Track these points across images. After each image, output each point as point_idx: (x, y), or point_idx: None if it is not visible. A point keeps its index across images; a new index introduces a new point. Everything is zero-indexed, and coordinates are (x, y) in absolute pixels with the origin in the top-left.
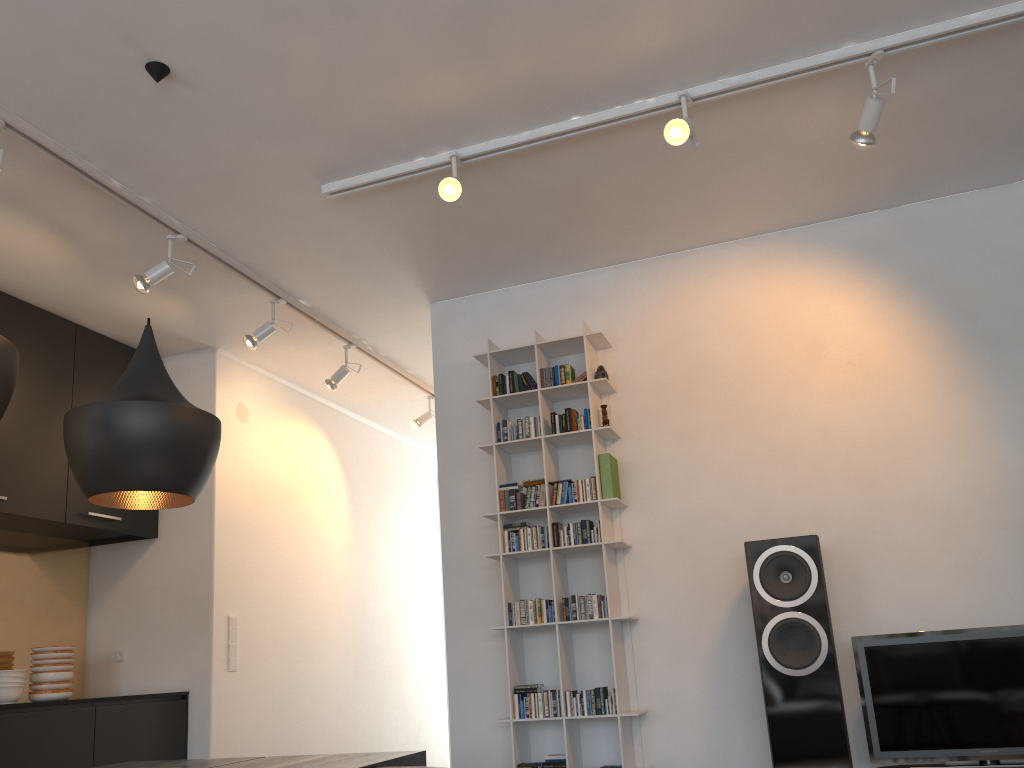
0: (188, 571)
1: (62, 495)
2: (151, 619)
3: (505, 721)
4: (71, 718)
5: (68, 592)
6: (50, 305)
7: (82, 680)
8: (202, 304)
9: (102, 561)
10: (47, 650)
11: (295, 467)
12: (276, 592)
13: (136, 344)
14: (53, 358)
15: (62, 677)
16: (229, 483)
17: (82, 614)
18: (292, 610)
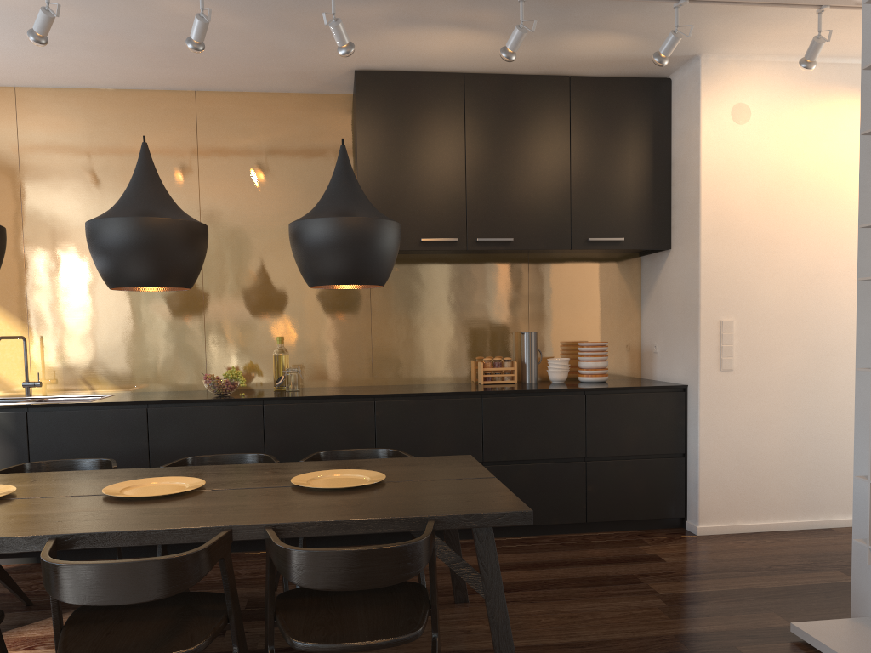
0: (686, 280)
1: (566, 228)
2: (668, 320)
3: (863, 481)
4: (562, 402)
5: (621, 296)
6: (537, 70)
7: (639, 364)
8: (632, 29)
9: (646, 269)
10: (583, 345)
11: (829, 154)
12: (793, 293)
13: (633, 74)
14: (549, 114)
15: (594, 366)
16: (721, 192)
17: (635, 313)
18: (819, 310)
